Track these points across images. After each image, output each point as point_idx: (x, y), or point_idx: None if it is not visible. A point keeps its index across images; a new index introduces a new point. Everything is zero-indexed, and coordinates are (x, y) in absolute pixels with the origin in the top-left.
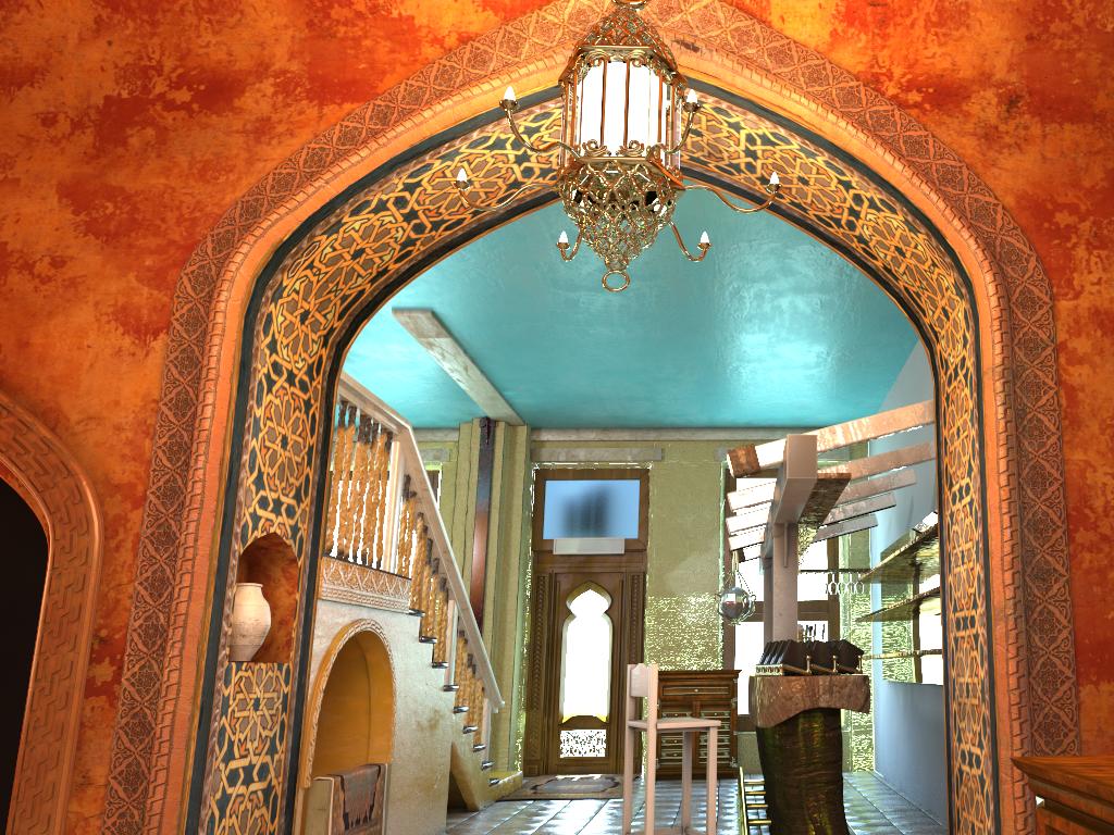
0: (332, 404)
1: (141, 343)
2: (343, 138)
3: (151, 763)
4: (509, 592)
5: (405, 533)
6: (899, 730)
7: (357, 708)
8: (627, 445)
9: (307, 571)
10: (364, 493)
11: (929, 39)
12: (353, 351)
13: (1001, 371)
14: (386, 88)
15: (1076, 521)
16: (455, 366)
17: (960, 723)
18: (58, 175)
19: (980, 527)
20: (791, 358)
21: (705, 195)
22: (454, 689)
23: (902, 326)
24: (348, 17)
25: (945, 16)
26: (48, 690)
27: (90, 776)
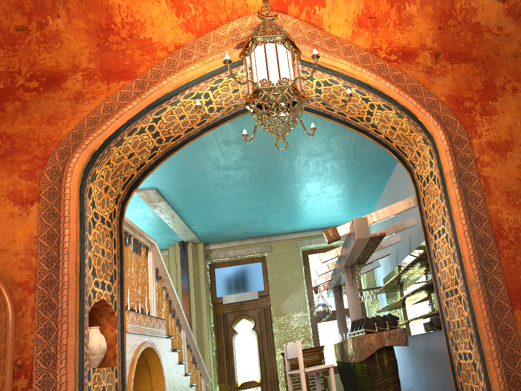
0: (122, 233)
1: (24, 208)
2: (122, 97)
3: None
4: (203, 325)
5: (158, 297)
6: (405, 360)
7: (145, 389)
8: (253, 246)
9: (119, 318)
10: (139, 278)
11: (396, 31)
12: None
13: (454, 173)
14: (141, 72)
15: (498, 236)
16: (167, 216)
17: (455, 341)
18: None
19: (454, 246)
20: (331, 192)
21: None
22: (189, 375)
23: (383, 171)
24: (118, 40)
25: (402, 21)
26: None
27: None
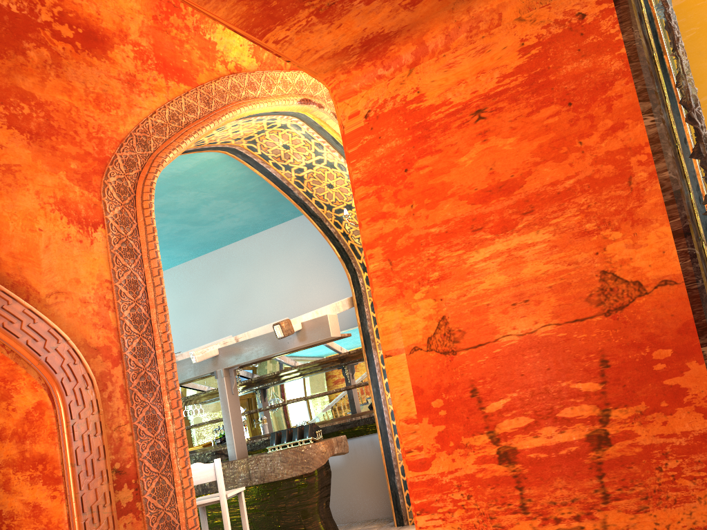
0: None
1: (85, 232)
2: (187, 109)
3: None
4: None
5: None
6: None
7: None
8: None
9: None
10: None
11: None
12: None
13: None
14: (202, 82)
15: None
16: None
17: None
18: None
19: None
20: None
21: (220, 167)
22: None
23: (202, 249)
24: (180, 25)
25: None
26: (96, 519)
27: None
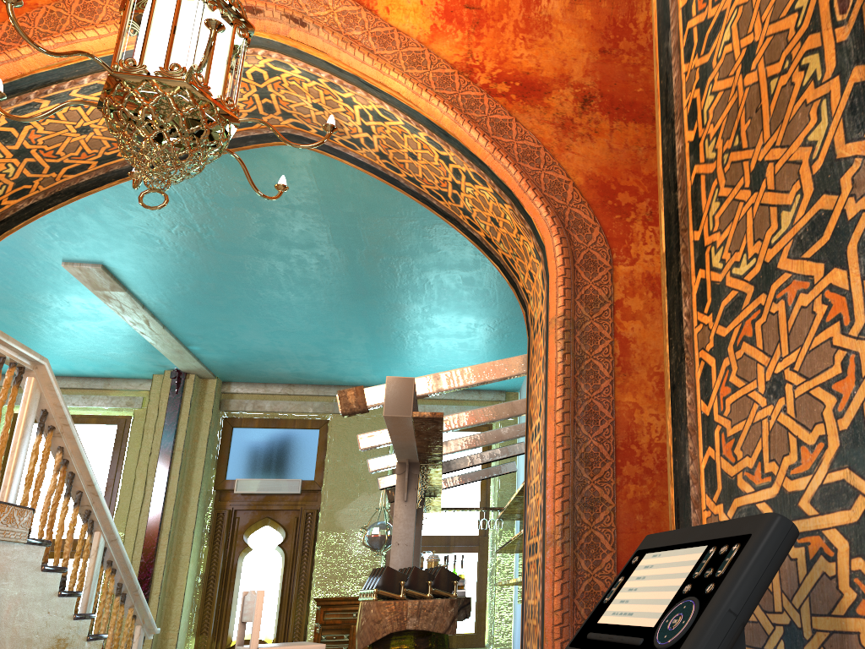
0: None
1: None
2: None
3: None
4: (187, 526)
5: (35, 465)
6: None
7: None
8: (310, 399)
9: None
10: None
11: (518, 42)
12: (32, 300)
13: (562, 321)
14: None
15: (624, 455)
16: (136, 320)
17: (527, 643)
18: None
19: (543, 461)
20: (444, 327)
21: (342, 170)
22: (88, 618)
23: None
24: None
25: (532, 25)
26: None
27: None
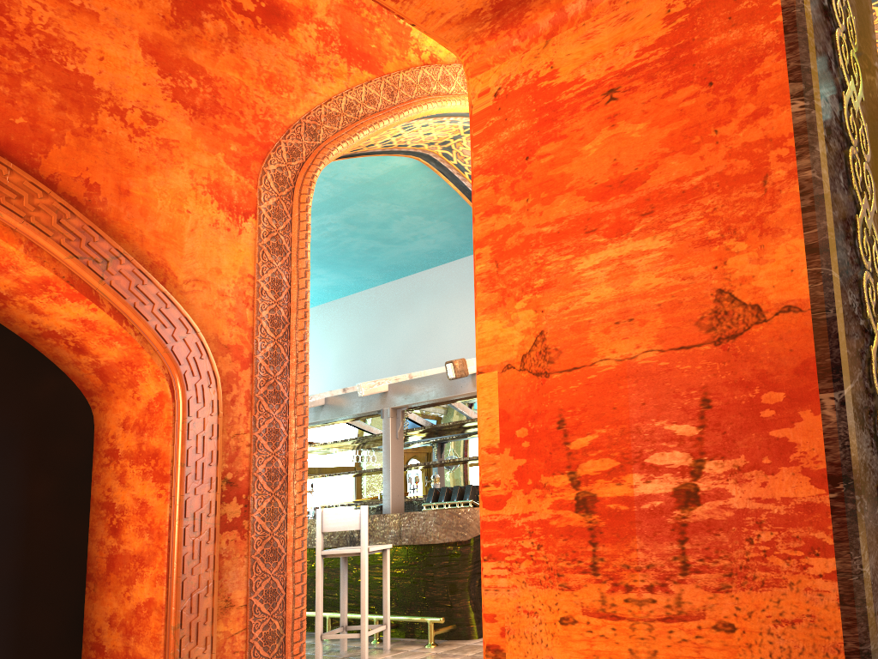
0: None
1: (235, 221)
2: (367, 99)
3: (285, 582)
4: None
5: None
6: None
7: None
8: None
9: None
10: None
11: None
12: None
13: None
14: (389, 71)
15: None
16: None
17: None
18: (139, 28)
19: None
20: None
21: (414, 176)
22: None
23: (393, 272)
24: (372, 6)
25: None
26: (197, 527)
27: (232, 600)
